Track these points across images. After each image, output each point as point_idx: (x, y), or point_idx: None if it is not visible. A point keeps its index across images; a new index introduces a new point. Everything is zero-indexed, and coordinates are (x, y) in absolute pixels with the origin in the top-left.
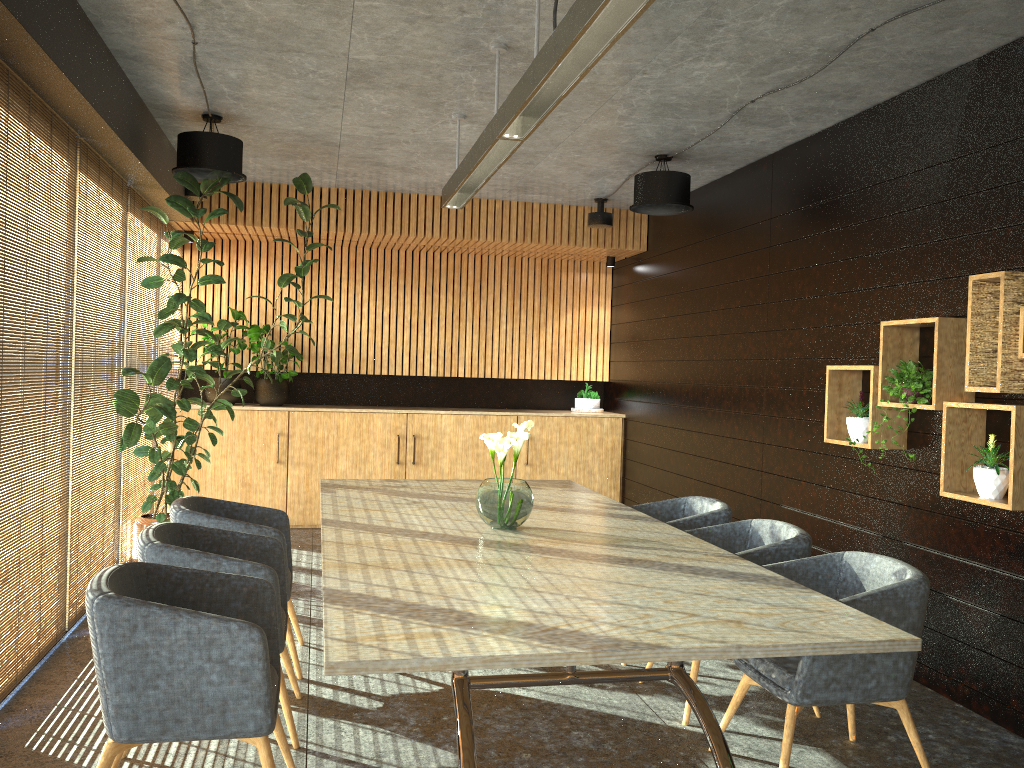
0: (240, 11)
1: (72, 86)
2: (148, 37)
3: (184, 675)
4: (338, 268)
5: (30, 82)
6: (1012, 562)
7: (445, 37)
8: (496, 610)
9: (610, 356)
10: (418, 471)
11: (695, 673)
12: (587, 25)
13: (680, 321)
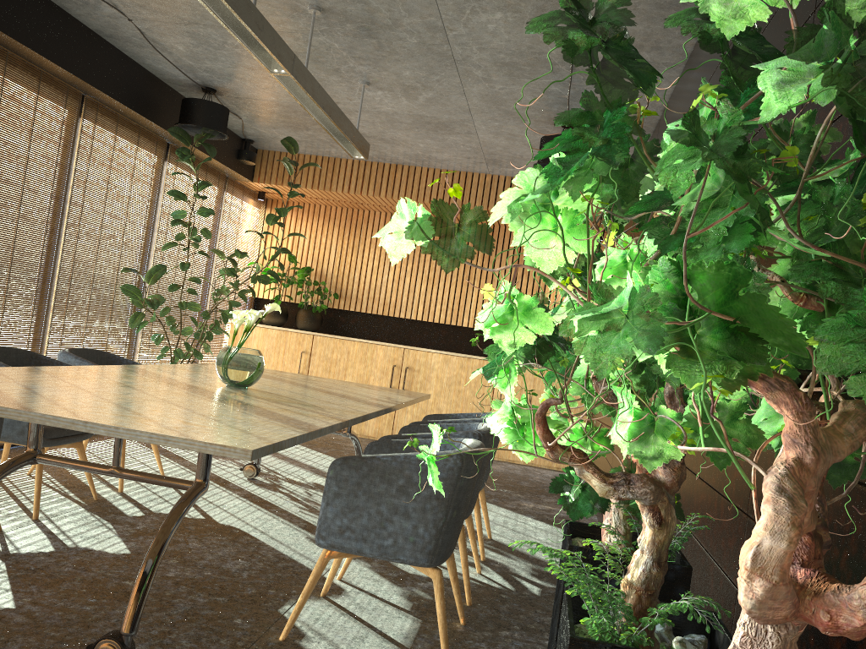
0: None
1: (23, 45)
2: (101, 17)
3: None
4: (376, 229)
5: None
6: None
7: (271, 2)
8: (13, 388)
9: None
10: None
11: None
12: None
13: None
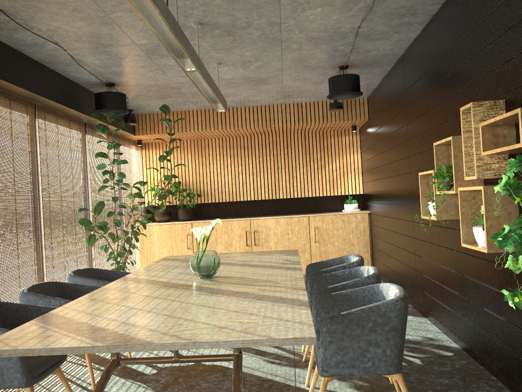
0: (67, 31)
1: (1, 80)
2: (44, 51)
3: None
4: (214, 149)
5: None
6: (507, 286)
7: None
8: (106, 322)
9: (362, 180)
10: (258, 249)
11: (312, 356)
12: (129, 3)
13: (381, 156)
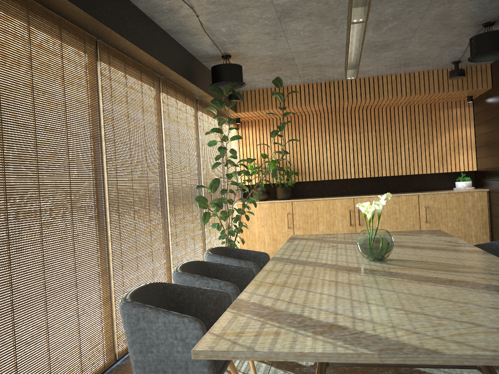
0: None
1: (138, 48)
2: (176, 18)
3: (164, 346)
4: (312, 126)
5: (121, 51)
6: None
7: None
8: (330, 316)
9: (476, 155)
10: (362, 229)
11: None
12: None
13: None
